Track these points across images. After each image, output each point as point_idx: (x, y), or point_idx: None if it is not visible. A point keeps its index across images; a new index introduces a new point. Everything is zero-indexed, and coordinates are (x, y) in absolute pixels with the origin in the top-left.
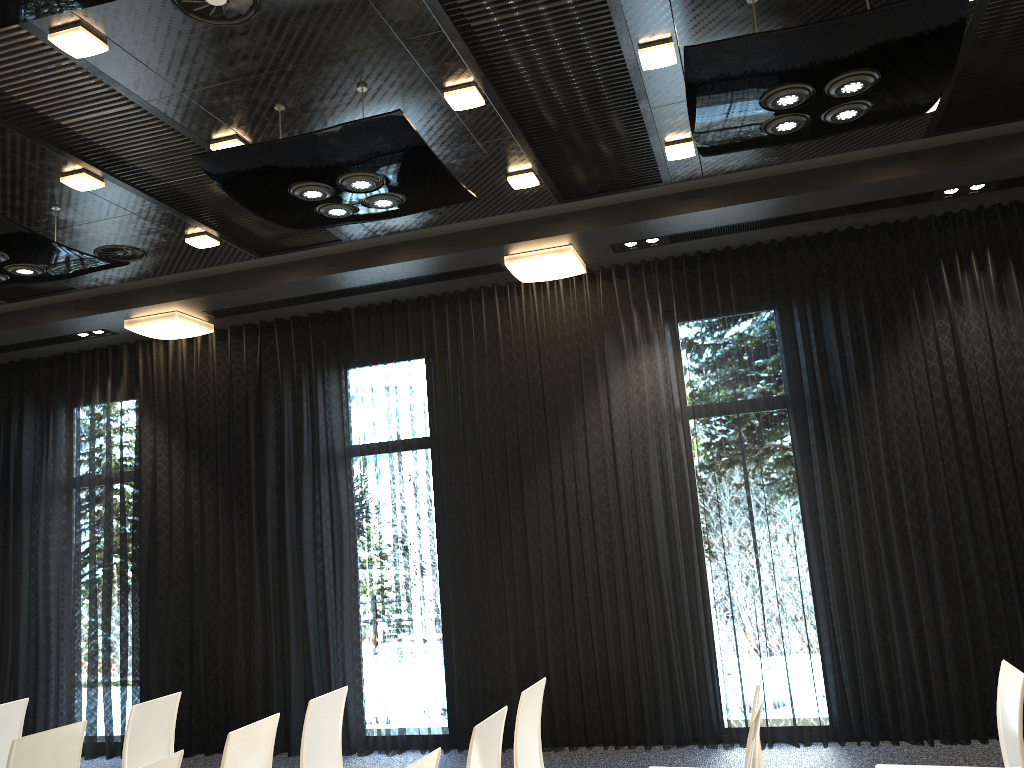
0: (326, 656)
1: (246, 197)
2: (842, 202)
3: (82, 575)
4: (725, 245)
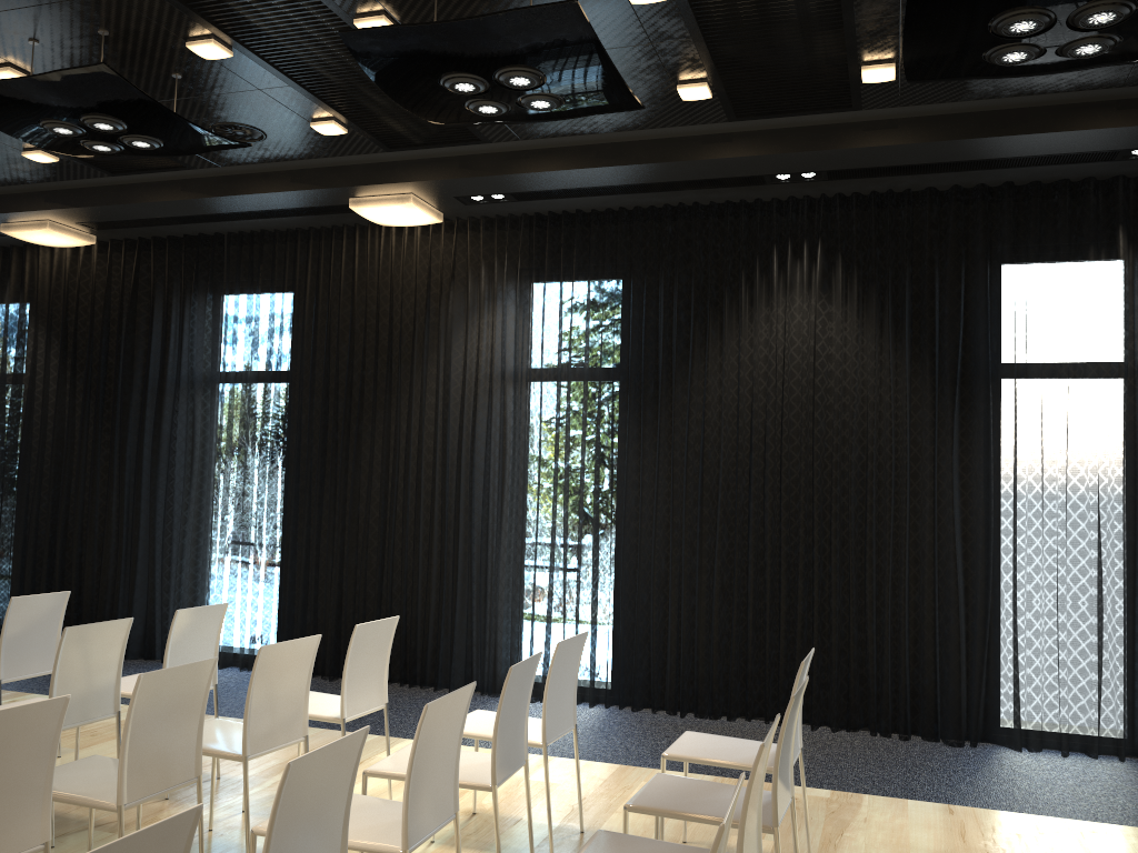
0: (167, 571)
1: (4, 127)
2: (670, 177)
3: None
4: (580, 208)
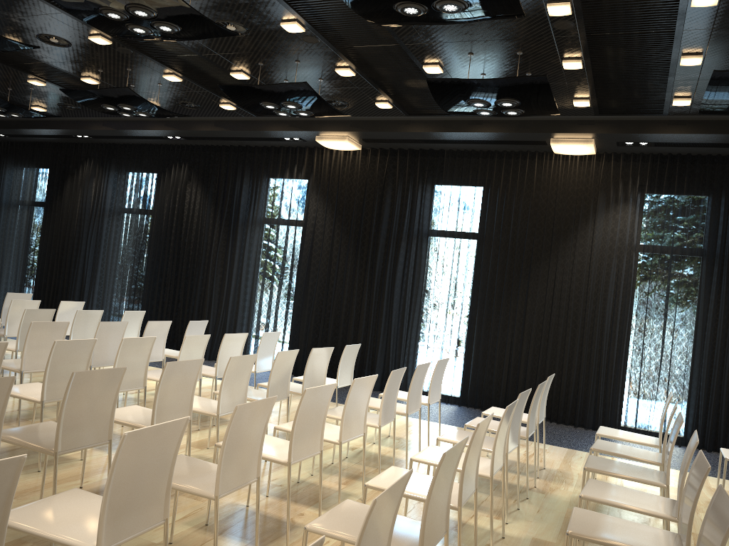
0: (400, 343)
1: (442, 100)
2: None
3: (267, 273)
4: (687, 152)
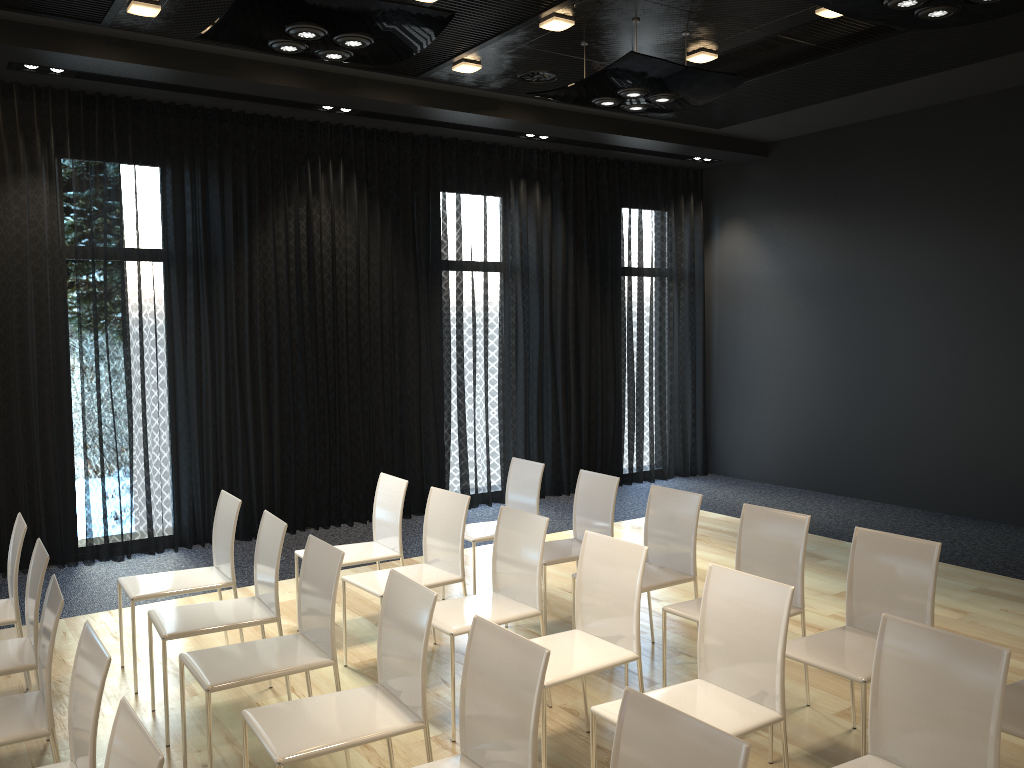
0: None
1: None
2: (250, 92)
3: None
4: (124, 93)
